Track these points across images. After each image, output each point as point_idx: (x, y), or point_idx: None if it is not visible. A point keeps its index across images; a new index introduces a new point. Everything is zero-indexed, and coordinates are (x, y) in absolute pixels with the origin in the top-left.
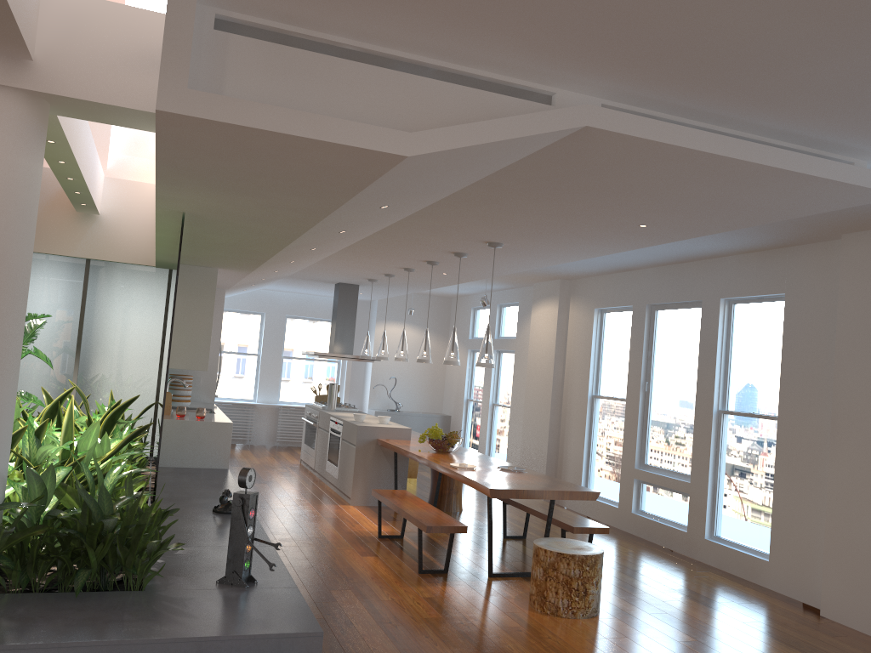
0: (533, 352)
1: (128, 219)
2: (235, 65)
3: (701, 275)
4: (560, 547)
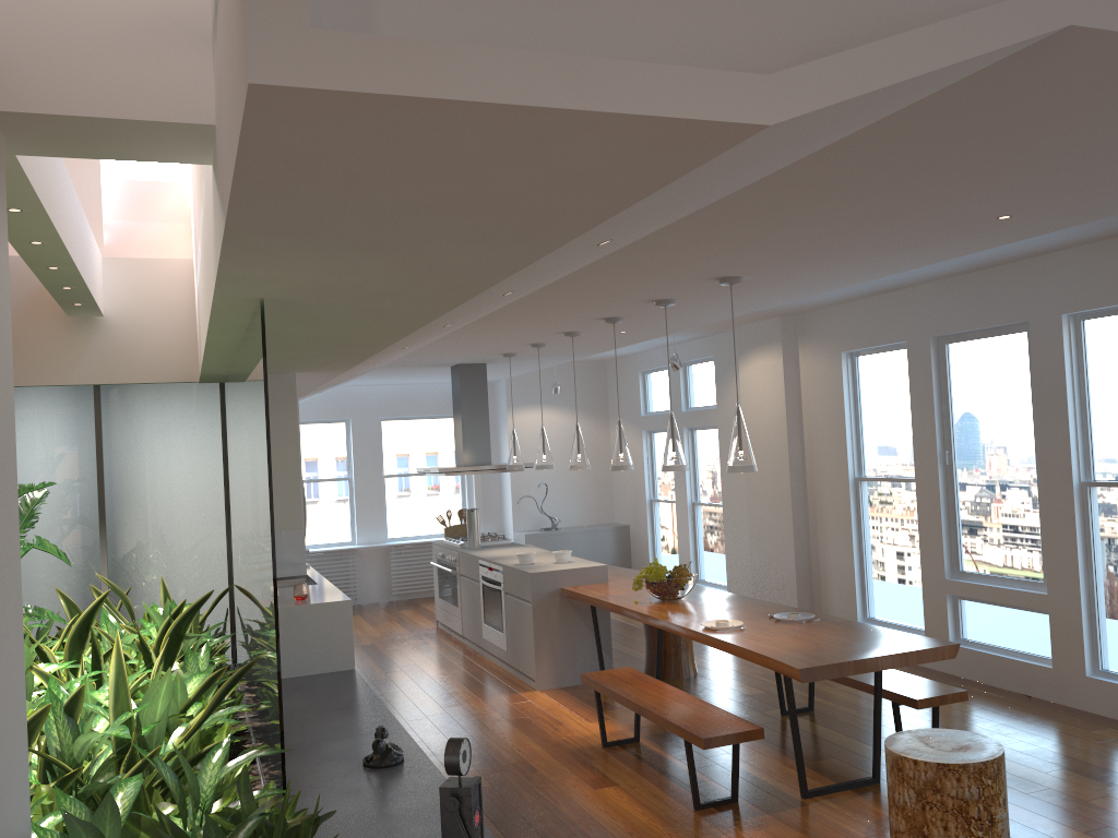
0: (751, 425)
1: (147, 317)
2: None
3: (1021, 284)
4: (935, 751)
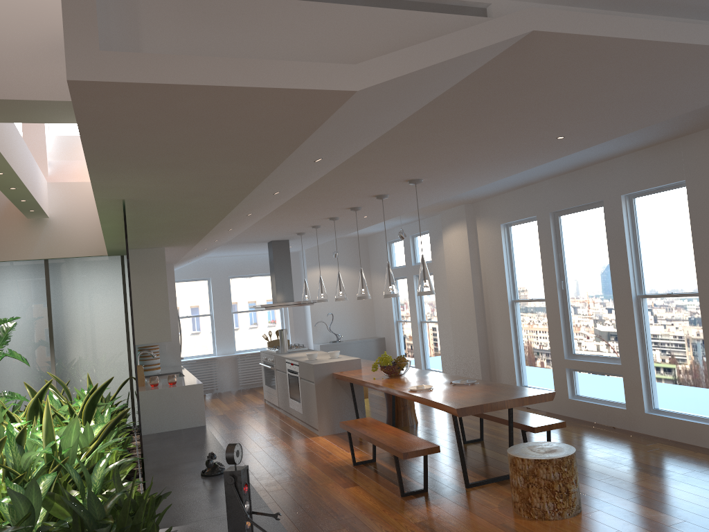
0: (451, 271)
1: (75, 217)
2: (149, 21)
3: (598, 178)
4: (535, 453)
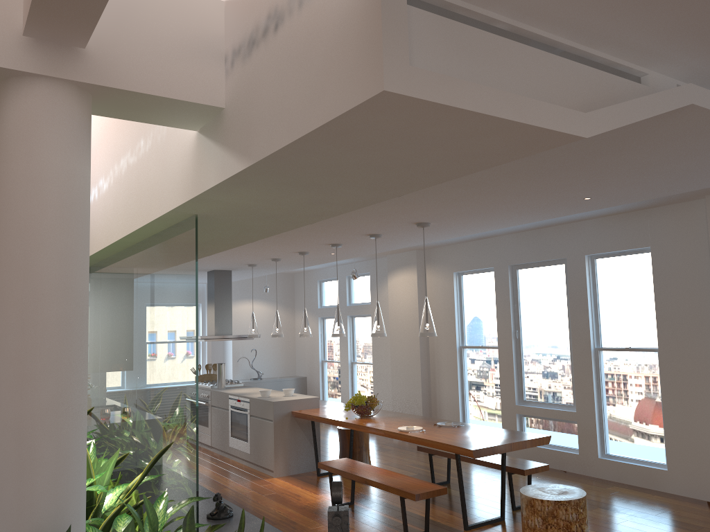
0: (395, 314)
1: None
2: (418, 42)
3: (562, 237)
4: (550, 495)
